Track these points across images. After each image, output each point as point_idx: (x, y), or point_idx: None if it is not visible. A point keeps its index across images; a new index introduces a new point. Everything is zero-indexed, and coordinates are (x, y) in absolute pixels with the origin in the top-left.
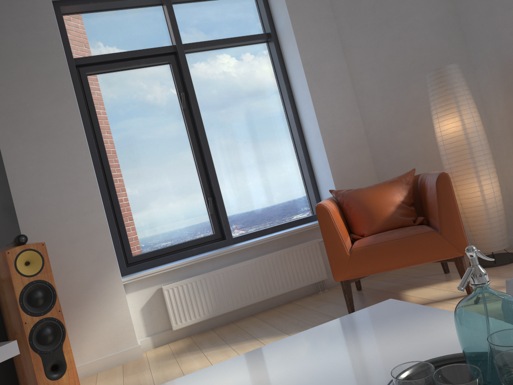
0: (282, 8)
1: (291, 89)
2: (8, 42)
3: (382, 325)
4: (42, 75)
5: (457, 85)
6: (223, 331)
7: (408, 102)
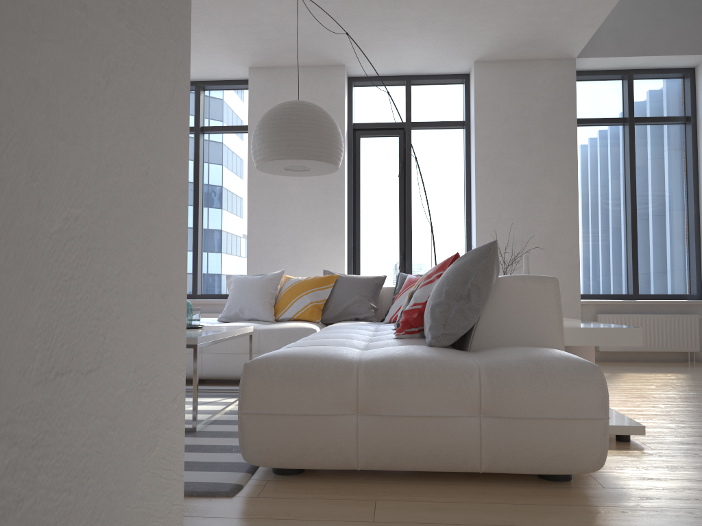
0: None
1: None
2: None
3: None
4: None
5: None
6: None
7: None
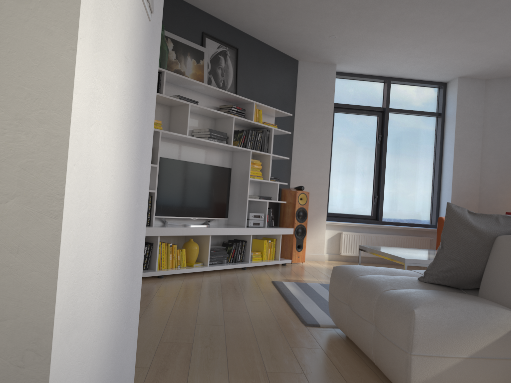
0: (453, 104)
1: (442, 149)
2: (311, 93)
3: None
4: (320, 112)
5: None
6: (366, 264)
7: None
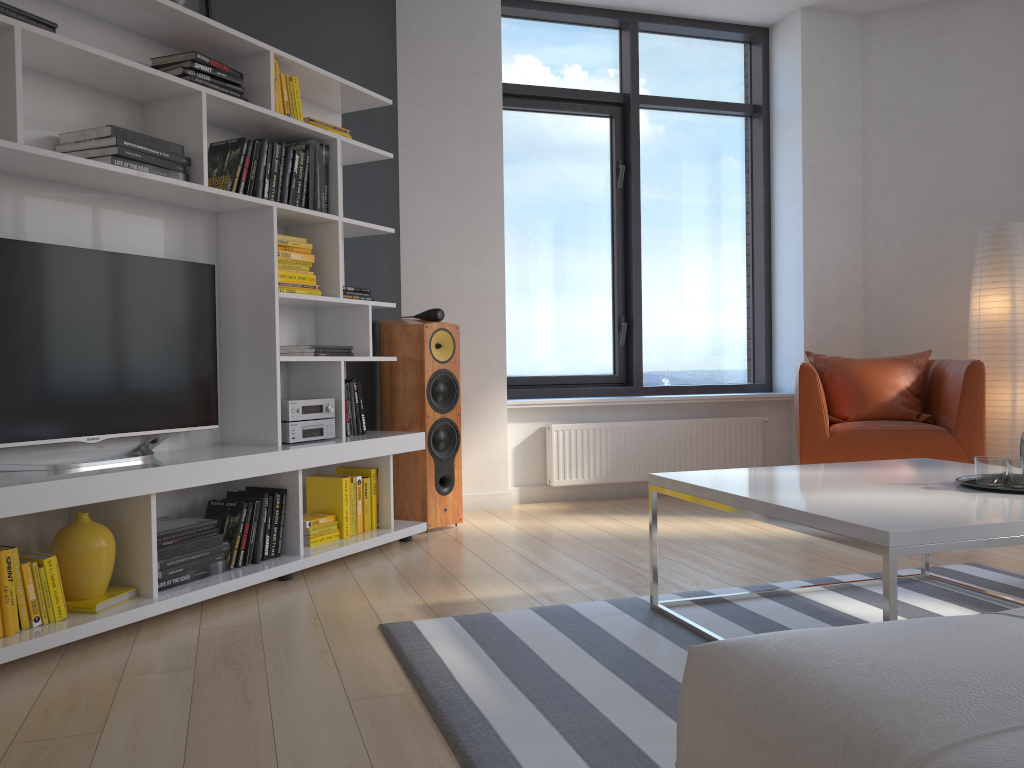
0: (792, 78)
1: (770, 196)
2: (437, 49)
3: (928, 466)
4: (468, 103)
5: (1018, 252)
6: (618, 503)
7: (938, 257)
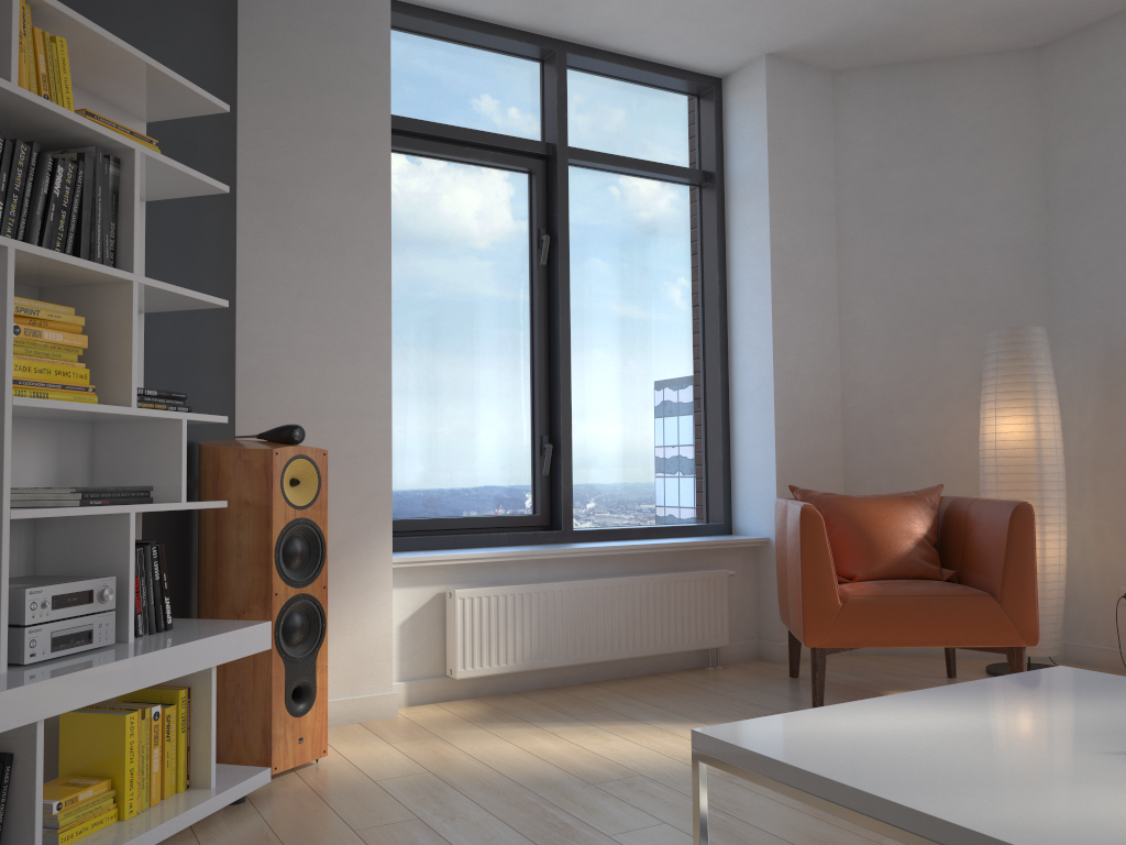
0: (754, 139)
1: (726, 285)
2: (299, 52)
3: (1103, 690)
4: (343, 131)
5: (1040, 364)
6: (549, 700)
7: (931, 367)
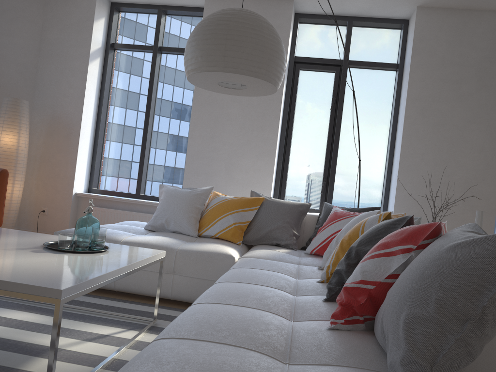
0: None
1: None
2: None
3: (11, 234)
4: None
5: (24, 115)
6: None
7: None
